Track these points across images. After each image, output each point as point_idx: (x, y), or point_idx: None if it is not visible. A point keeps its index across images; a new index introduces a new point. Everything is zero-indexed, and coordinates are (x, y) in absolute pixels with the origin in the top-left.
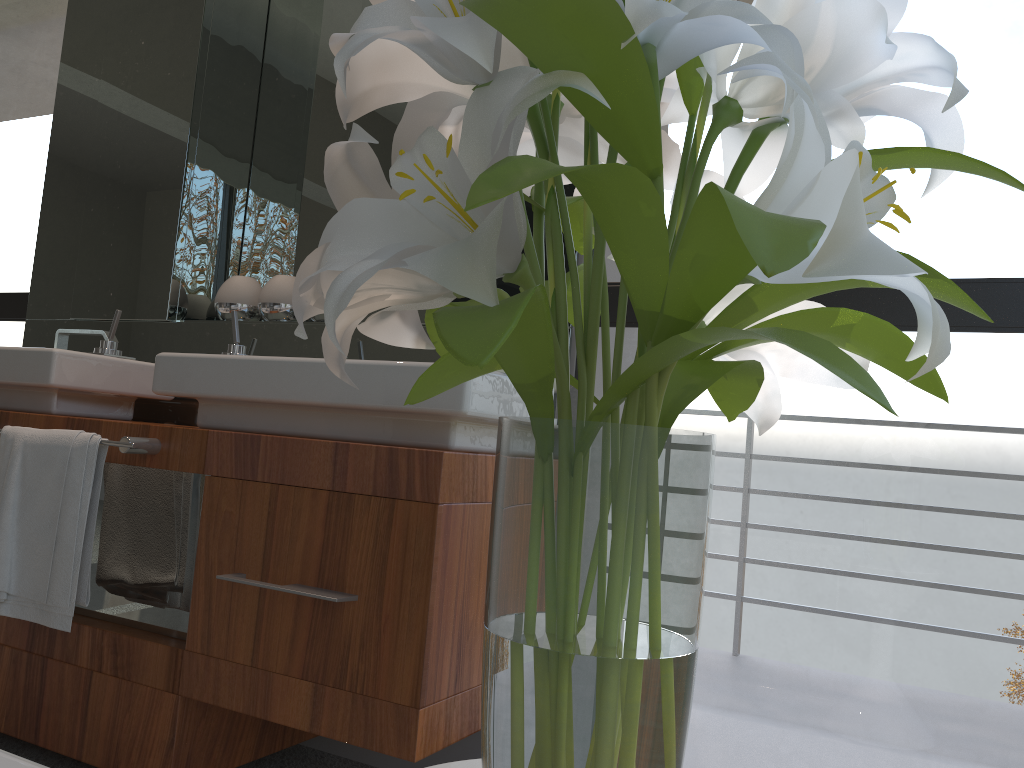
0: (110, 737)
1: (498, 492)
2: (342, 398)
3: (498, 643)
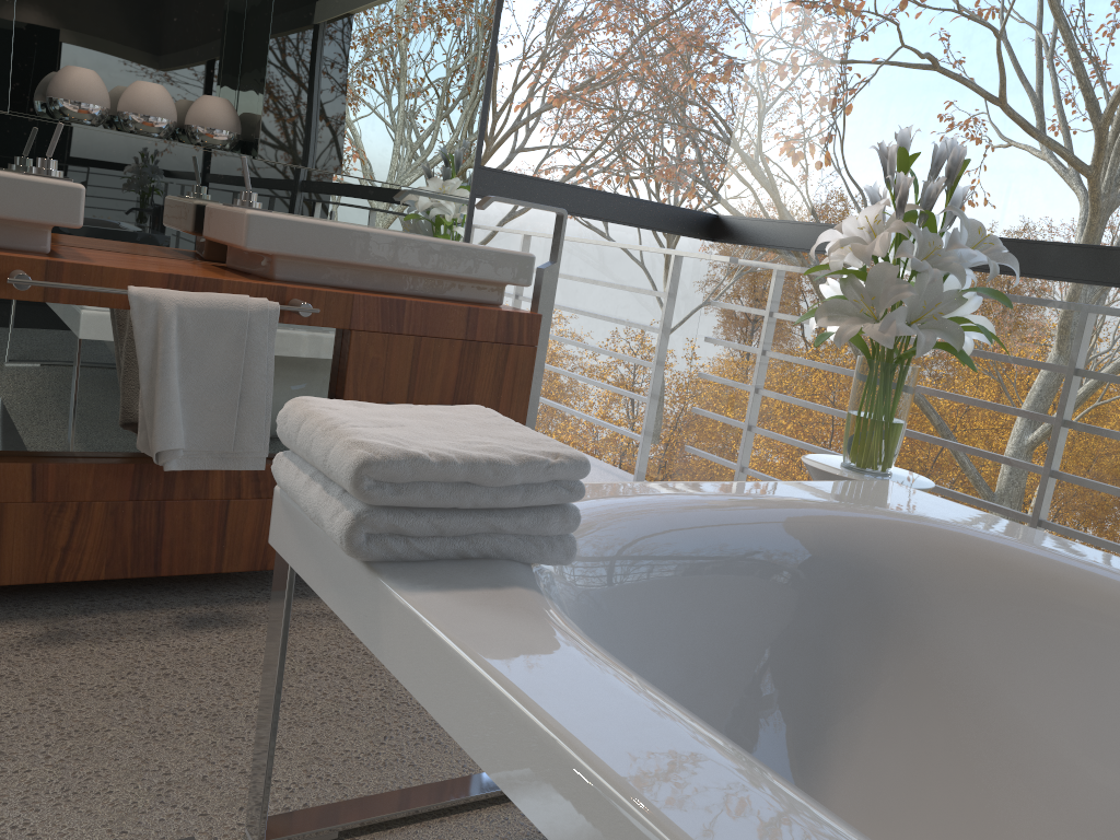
0: (256, 545)
1: (889, 384)
2: (446, 270)
3: (887, 423)
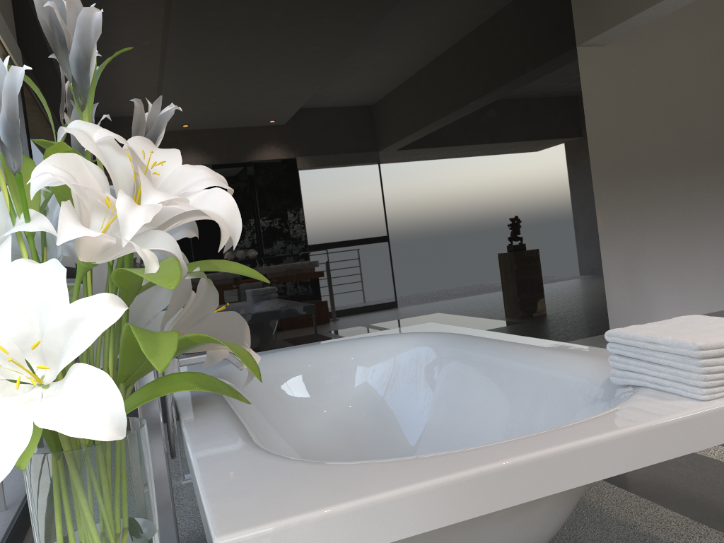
0: None
1: None
2: None
3: None
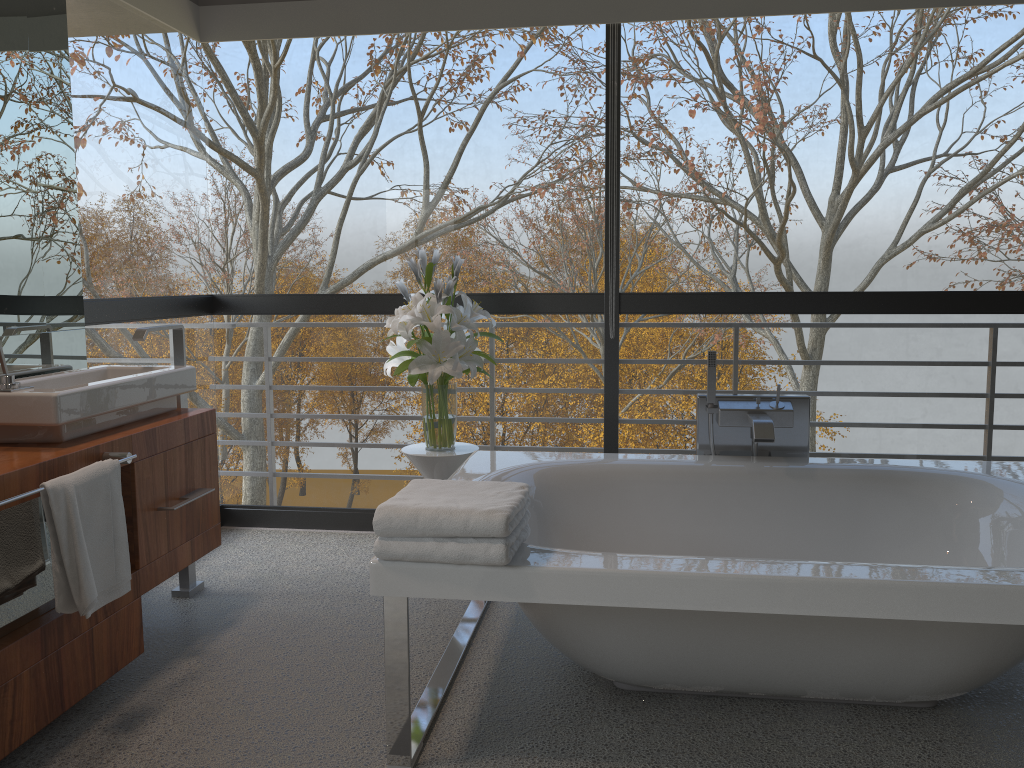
0: (110, 655)
1: (449, 396)
2: (158, 395)
3: (452, 419)
